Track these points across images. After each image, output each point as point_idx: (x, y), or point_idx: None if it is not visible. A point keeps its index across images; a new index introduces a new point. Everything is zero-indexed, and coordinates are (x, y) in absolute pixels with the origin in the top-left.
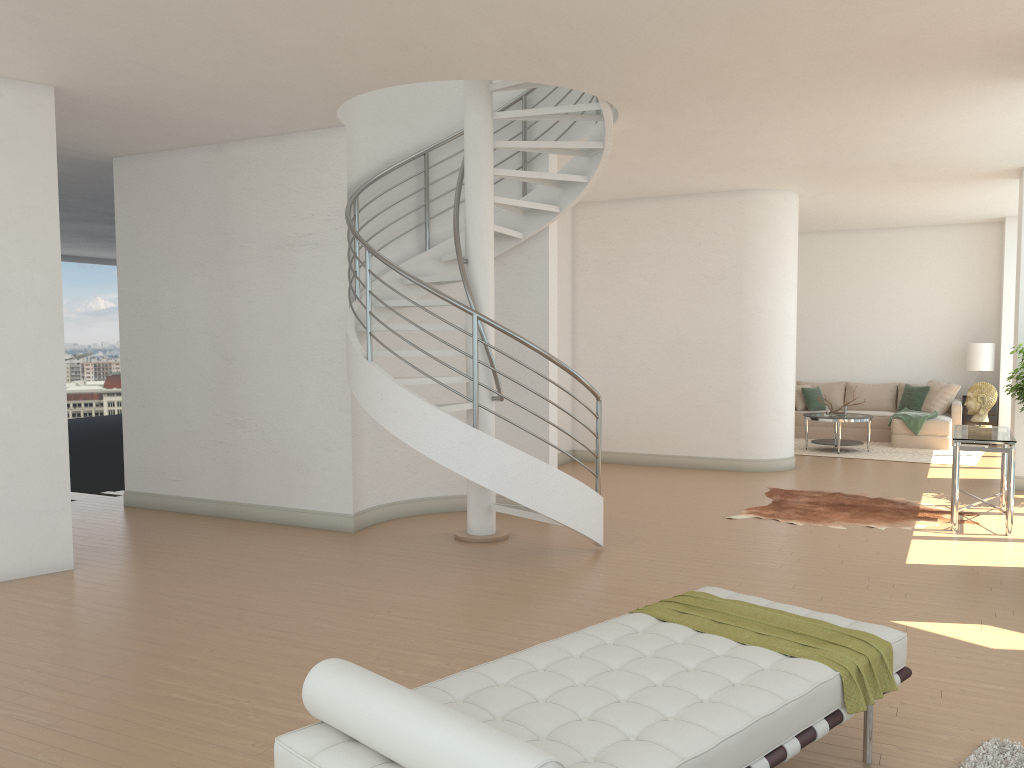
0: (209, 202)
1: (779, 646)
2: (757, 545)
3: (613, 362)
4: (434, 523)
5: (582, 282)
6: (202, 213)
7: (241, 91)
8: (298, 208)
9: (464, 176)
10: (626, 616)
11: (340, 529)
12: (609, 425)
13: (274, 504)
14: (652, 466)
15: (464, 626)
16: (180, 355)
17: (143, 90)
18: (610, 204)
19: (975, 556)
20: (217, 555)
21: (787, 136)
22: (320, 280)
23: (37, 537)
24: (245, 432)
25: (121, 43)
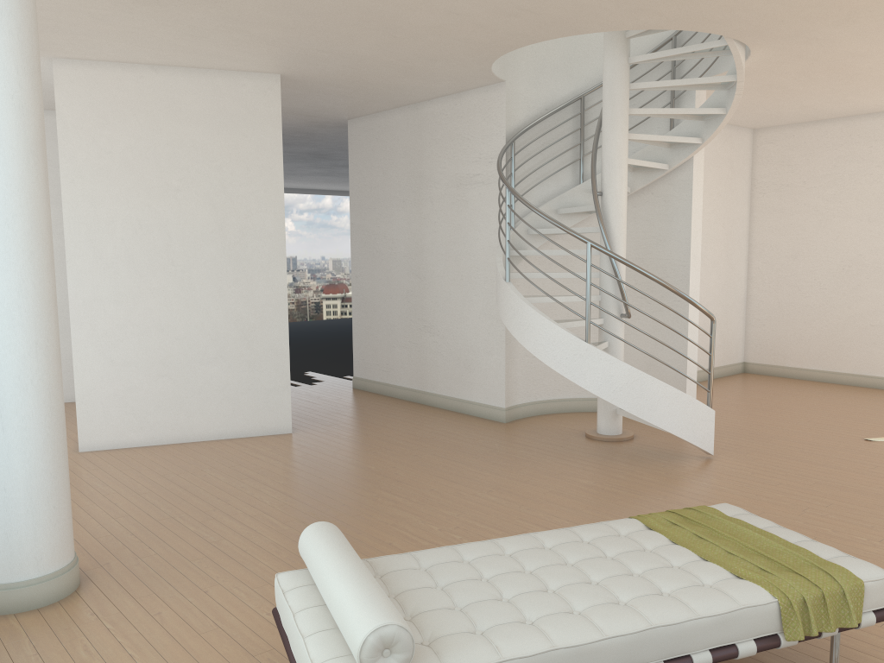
0: (409, 151)
1: (736, 567)
2: (877, 469)
3: (787, 281)
4: (576, 421)
5: (759, 204)
6: (404, 160)
7: (409, 63)
8: (470, 153)
9: (601, 117)
10: (619, 520)
11: (495, 419)
12: (780, 341)
13: (449, 395)
14: (821, 382)
15: (541, 511)
16: (389, 273)
17: (339, 70)
18: (790, 128)
19: None
20: (392, 432)
21: None
22: (484, 213)
23: (267, 408)
24: (430, 336)
25: (305, 39)
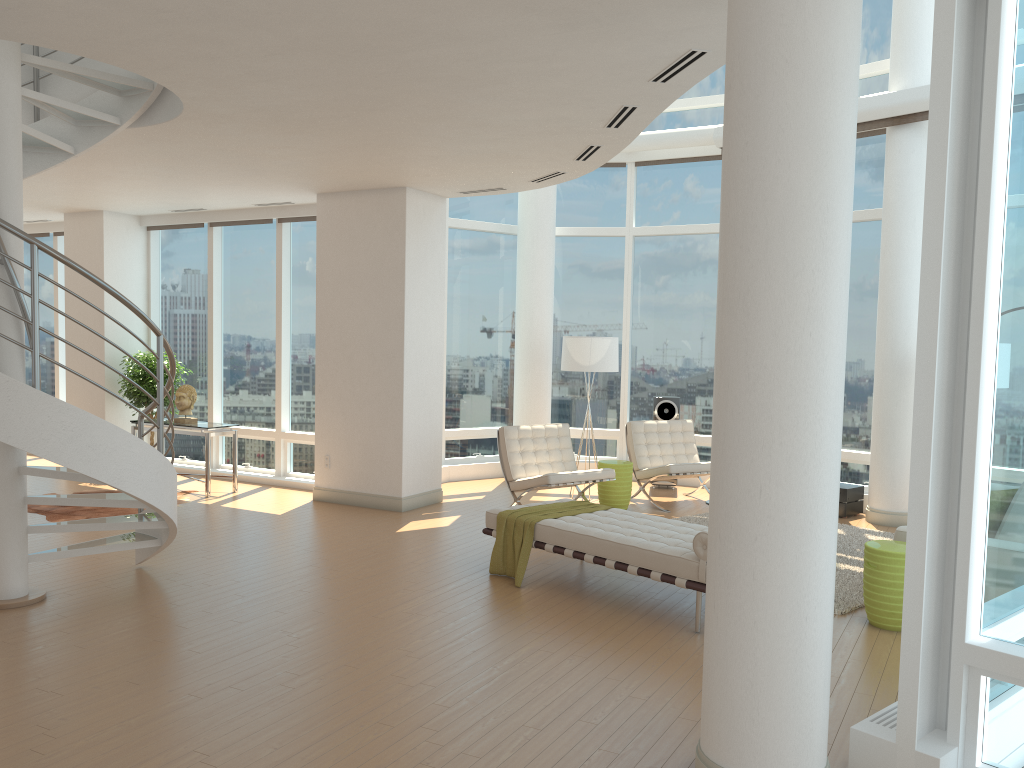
0: None
1: (595, 509)
2: (189, 532)
3: None
4: None
5: None
6: None
7: None
8: None
9: None
10: (549, 521)
11: None
12: None
13: None
14: None
15: (346, 611)
16: None
17: None
18: None
19: (278, 503)
20: None
21: (105, 167)
22: None
23: None
24: None
25: None
